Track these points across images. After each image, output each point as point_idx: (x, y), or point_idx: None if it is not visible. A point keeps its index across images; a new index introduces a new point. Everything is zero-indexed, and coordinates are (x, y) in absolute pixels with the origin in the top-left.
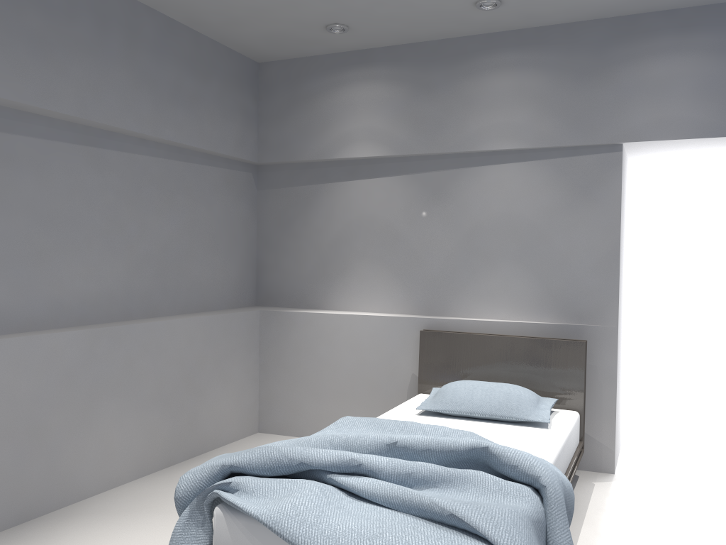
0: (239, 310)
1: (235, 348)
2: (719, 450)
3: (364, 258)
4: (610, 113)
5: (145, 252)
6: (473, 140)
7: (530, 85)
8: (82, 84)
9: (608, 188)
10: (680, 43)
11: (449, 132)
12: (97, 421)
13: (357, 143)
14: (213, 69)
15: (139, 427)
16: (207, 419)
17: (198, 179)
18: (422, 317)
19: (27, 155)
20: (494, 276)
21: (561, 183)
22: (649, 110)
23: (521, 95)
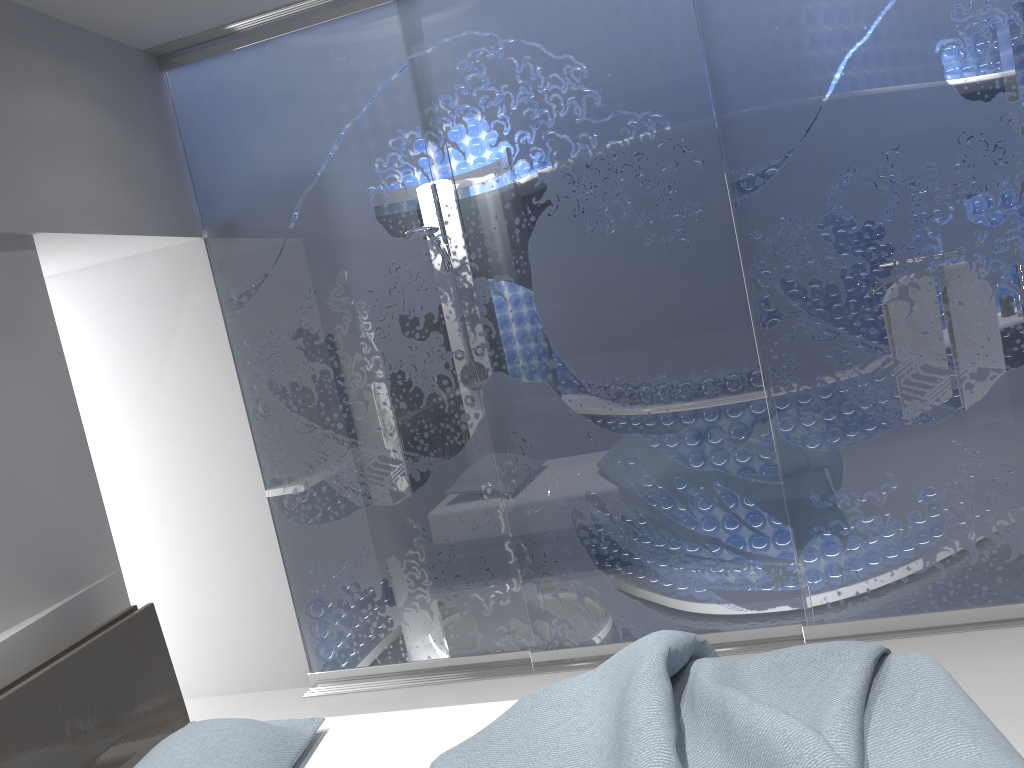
0: None
1: None
2: None
3: None
4: (9, 174)
5: None
6: None
7: None
8: None
9: (38, 319)
10: (61, 74)
11: None
12: None
13: None
14: None
15: None
16: None
17: None
18: None
19: None
20: None
21: None
22: (56, 178)
23: None
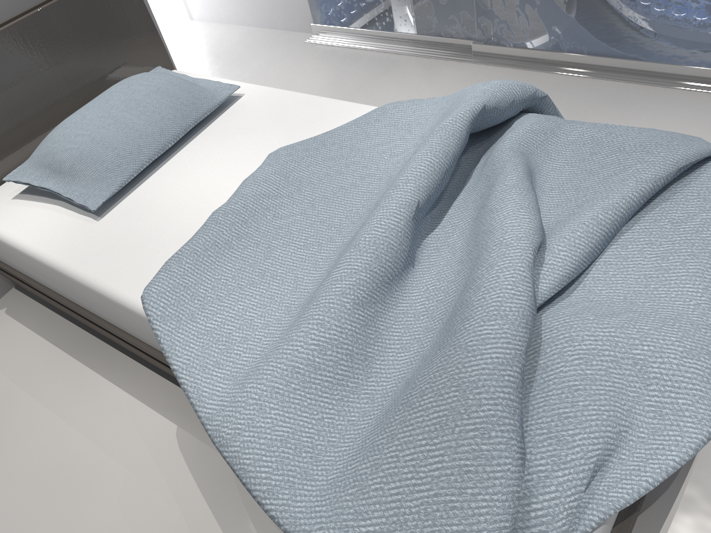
0: None
1: None
2: (178, 47)
3: None
4: None
5: None
6: None
7: None
8: None
9: None
10: None
11: None
12: None
13: None
14: None
15: None
16: None
17: None
18: None
19: None
20: None
21: None
22: None
23: None
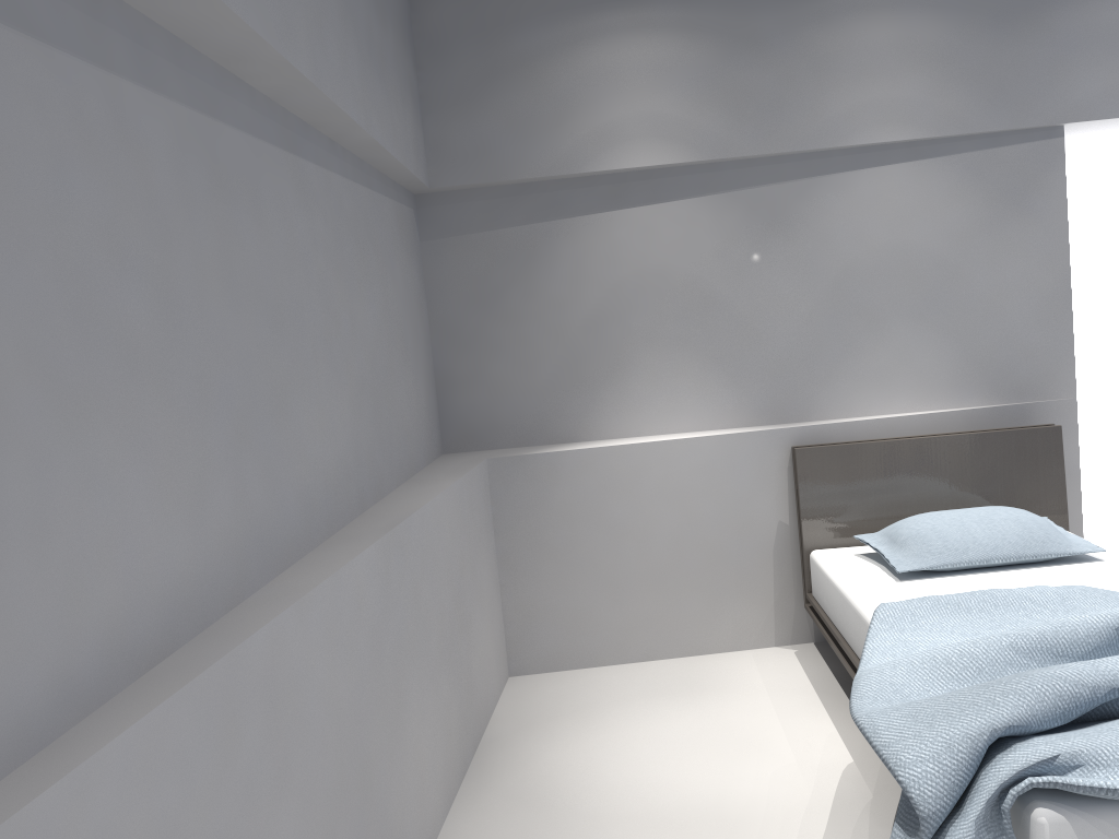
0: (458, 464)
1: (480, 533)
2: None
3: (652, 343)
4: (1046, 80)
5: (360, 371)
6: (837, 130)
7: (923, 37)
8: (309, 11)
9: (1048, 194)
10: None
11: (795, 117)
12: (407, 722)
13: (631, 143)
14: (385, 4)
15: (437, 716)
16: (477, 672)
17: (380, 221)
18: (785, 427)
19: (239, 170)
20: (884, 346)
21: (978, 191)
22: (1100, 73)
23: (910, 53)
